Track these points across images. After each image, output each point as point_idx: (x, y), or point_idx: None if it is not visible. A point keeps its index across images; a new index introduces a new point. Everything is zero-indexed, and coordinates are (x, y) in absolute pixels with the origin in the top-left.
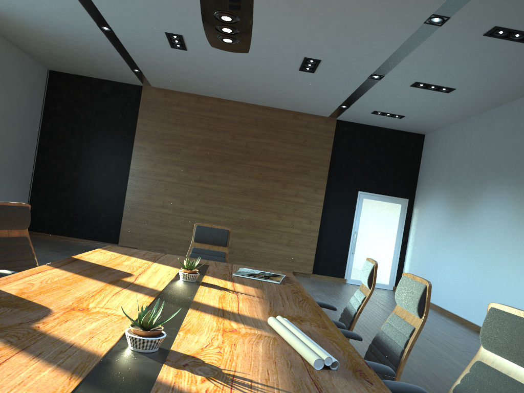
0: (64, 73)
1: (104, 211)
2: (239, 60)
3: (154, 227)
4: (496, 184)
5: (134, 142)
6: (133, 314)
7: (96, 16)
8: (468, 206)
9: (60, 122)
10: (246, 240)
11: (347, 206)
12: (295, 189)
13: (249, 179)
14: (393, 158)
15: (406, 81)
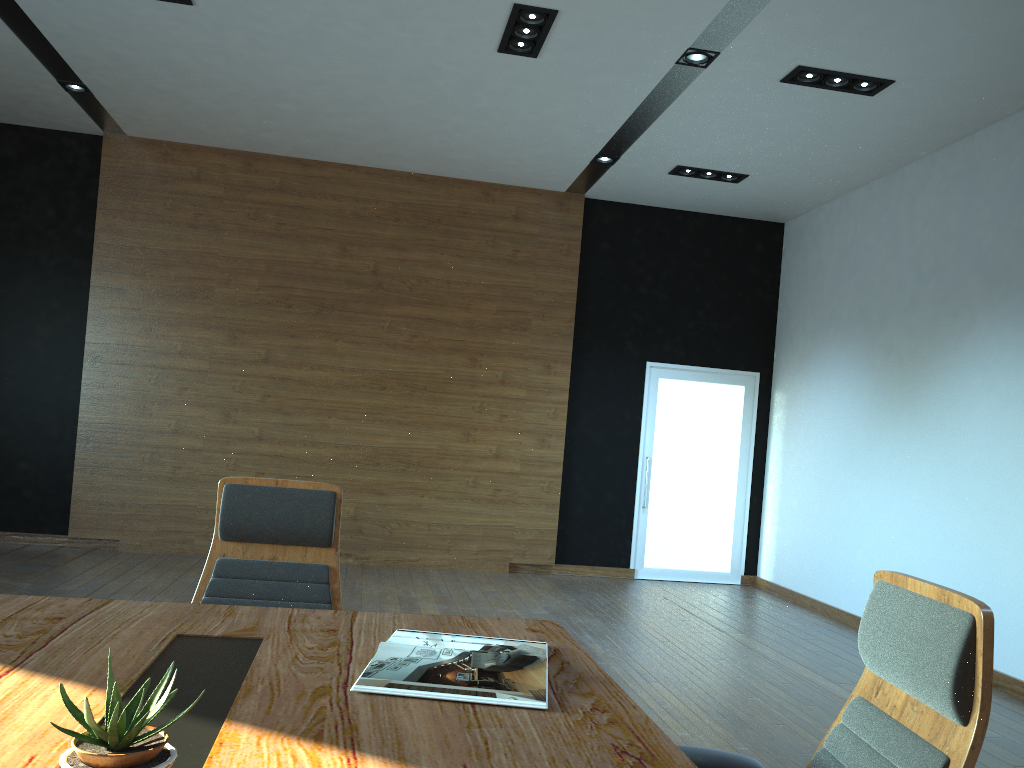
0: None
1: (26, 455)
2: (338, 30)
3: (158, 485)
4: (1001, 316)
5: (92, 276)
6: None
7: None
8: (926, 377)
9: None
10: (392, 497)
11: (623, 399)
12: (500, 366)
13: (388, 350)
14: (719, 281)
15: (772, 67)
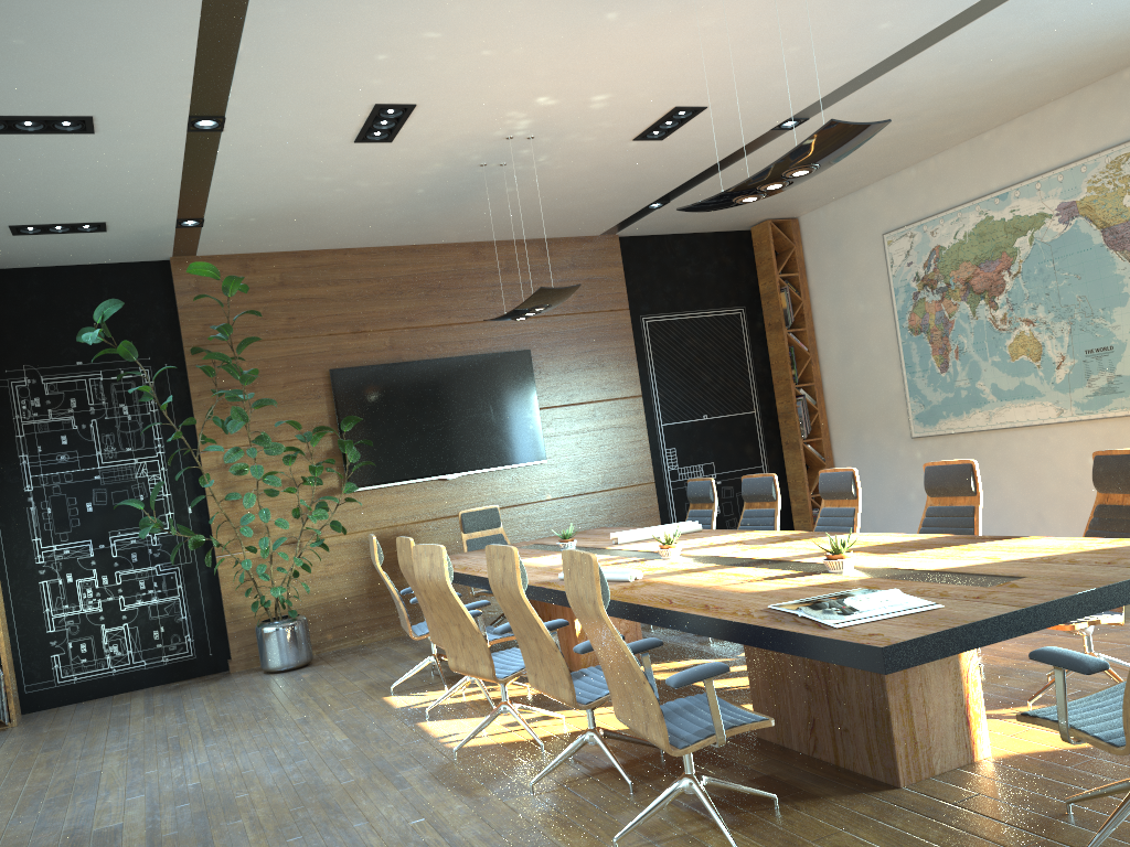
0: None
1: None
2: None
3: None
4: None
5: None
6: (728, 555)
7: None
8: None
9: None
10: None
11: None
12: None
13: None
14: None
15: None
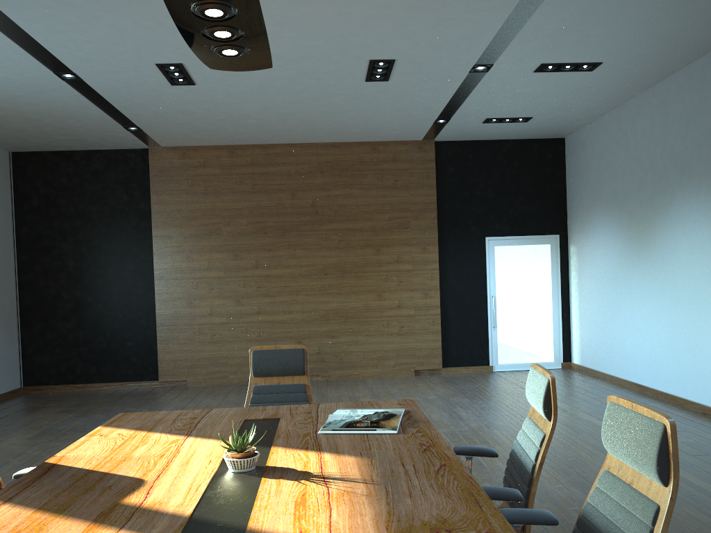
0: (33, 153)
1: (130, 337)
2: (275, 84)
3: (205, 346)
4: (688, 192)
5: (153, 231)
6: None
7: (48, 60)
8: (652, 231)
9: (41, 223)
10: (339, 338)
11: (473, 262)
12: (395, 252)
13: (326, 251)
14: (526, 180)
15: (526, 66)
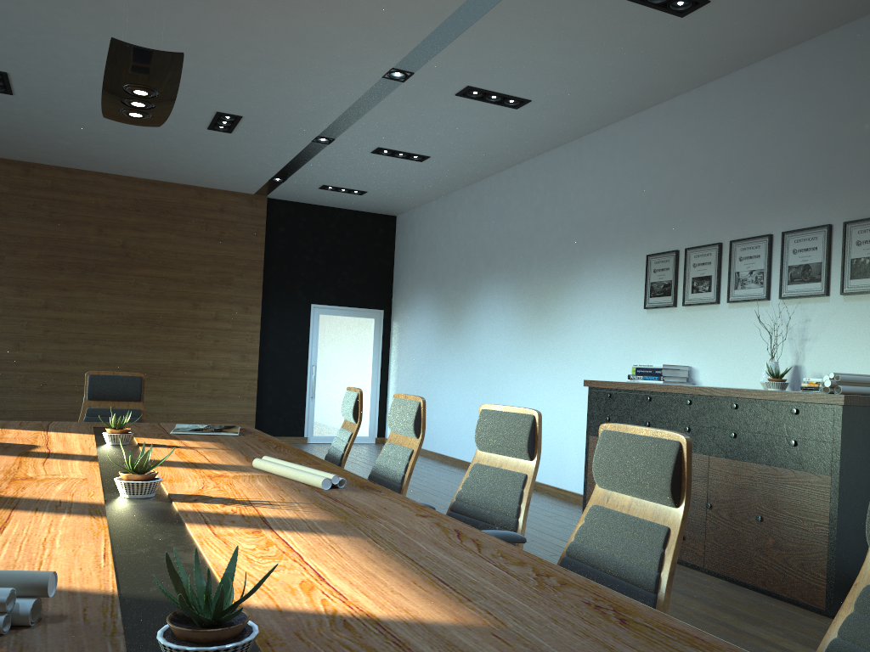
0: None
1: None
2: None
3: None
4: (491, 282)
5: None
6: (92, 476)
7: None
8: (462, 313)
9: None
10: None
11: (297, 328)
12: (214, 308)
13: (135, 298)
14: (357, 252)
15: (365, 146)
